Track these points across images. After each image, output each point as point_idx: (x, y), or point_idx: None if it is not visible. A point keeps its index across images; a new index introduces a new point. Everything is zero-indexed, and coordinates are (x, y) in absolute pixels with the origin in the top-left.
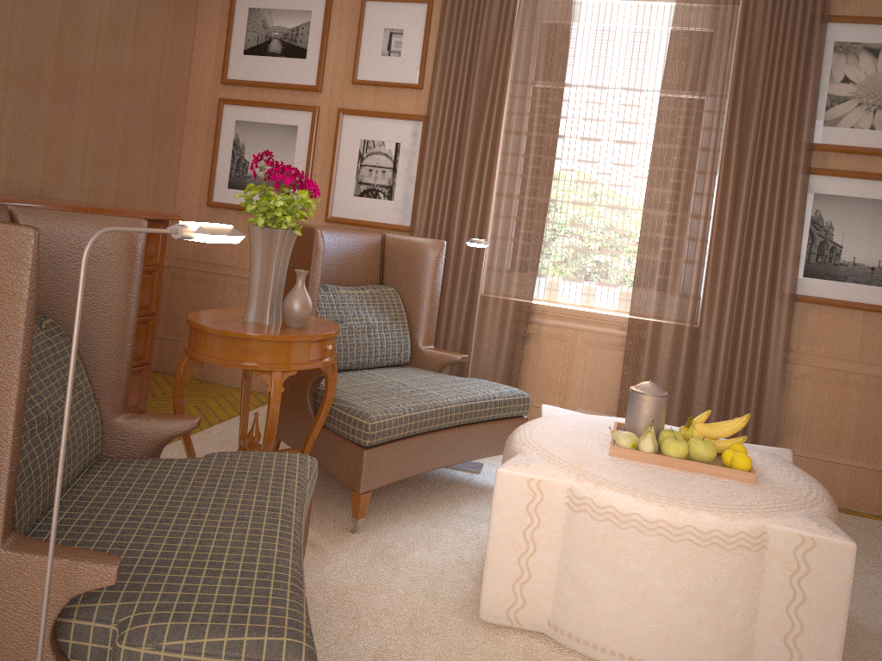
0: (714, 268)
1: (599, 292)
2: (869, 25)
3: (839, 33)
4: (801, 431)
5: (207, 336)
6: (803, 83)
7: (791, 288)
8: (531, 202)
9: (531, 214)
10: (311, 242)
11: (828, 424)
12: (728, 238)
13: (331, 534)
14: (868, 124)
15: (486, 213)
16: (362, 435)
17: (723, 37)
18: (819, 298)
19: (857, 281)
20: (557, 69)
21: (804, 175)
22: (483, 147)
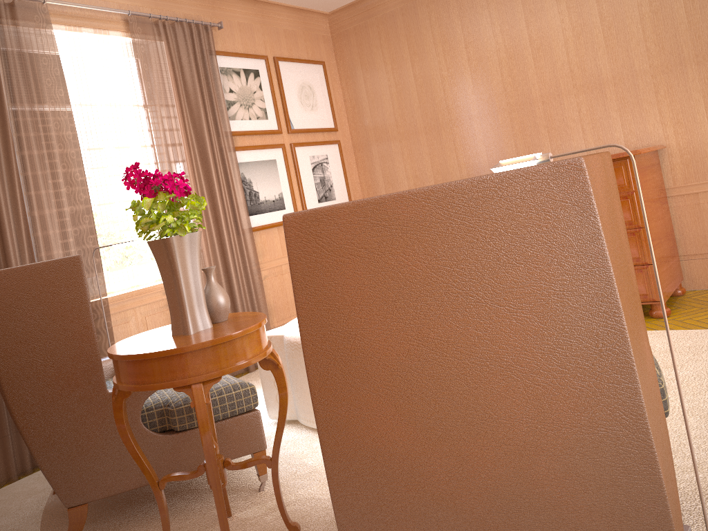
0: (208, 225)
1: (141, 270)
2: (232, 57)
3: (220, 61)
4: (273, 311)
5: (225, 346)
6: (217, 94)
7: (250, 224)
8: (70, 212)
9: (73, 223)
10: (76, 270)
11: (282, 300)
12: (209, 203)
13: (259, 500)
14: (248, 116)
15: (35, 232)
16: (251, 399)
17: (168, 63)
18: (259, 226)
19: (271, 210)
20: (59, 90)
21: (235, 151)
22: (6, 171)
